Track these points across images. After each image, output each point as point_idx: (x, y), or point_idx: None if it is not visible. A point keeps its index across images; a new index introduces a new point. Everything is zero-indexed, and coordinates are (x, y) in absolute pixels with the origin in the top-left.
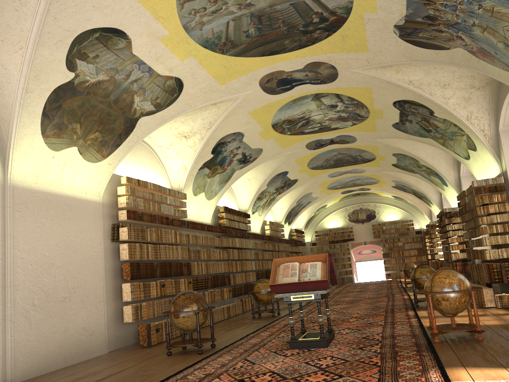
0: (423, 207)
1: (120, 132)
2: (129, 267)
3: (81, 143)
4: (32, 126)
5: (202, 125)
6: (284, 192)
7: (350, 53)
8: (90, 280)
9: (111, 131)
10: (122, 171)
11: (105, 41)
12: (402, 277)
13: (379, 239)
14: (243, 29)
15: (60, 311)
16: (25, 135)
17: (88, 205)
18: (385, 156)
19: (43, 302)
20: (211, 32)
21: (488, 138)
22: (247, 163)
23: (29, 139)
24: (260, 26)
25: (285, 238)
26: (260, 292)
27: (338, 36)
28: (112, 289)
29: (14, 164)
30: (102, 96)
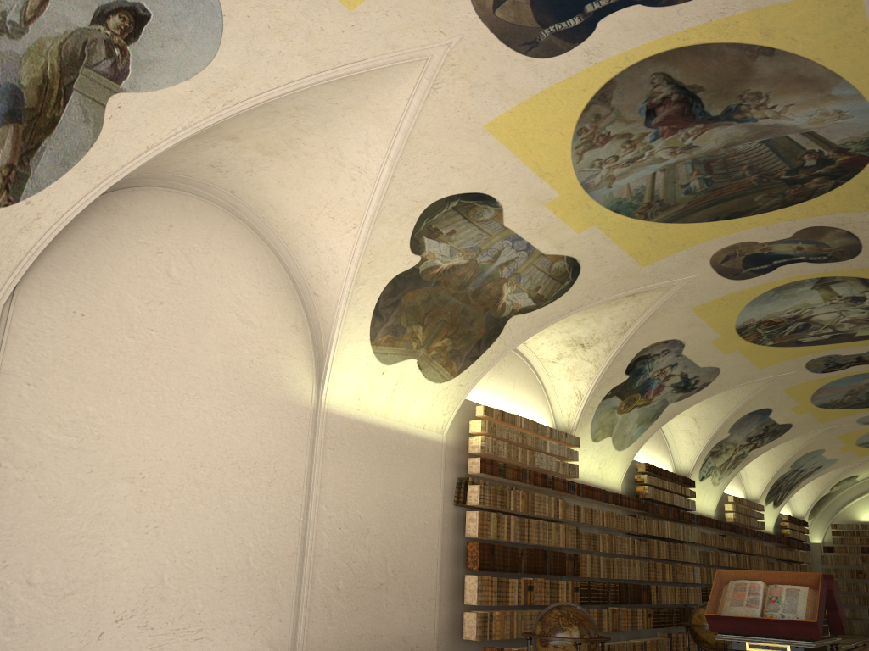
0: None
1: (478, 338)
2: (478, 549)
3: (422, 354)
4: (358, 330)
5: (610, 327)
6: (765, 446)
7: None
8: (418, 563)
9: (466, 337)
10: (478, 396)
11: (465, 211)
12: None
13: None
14: (679, 182)
15: (372, 604)
16: (349, 341)
17: (425, 446)
18: None
19: (351, 586)
20: (626, 189)
21: None
22: (691, 391)
23: (353, 347)
24: (709, 176)
25: (766, 531)
26: (702, 625)
27: (856, 185)
28: (449, 581)
29: (331, 382)
30: (456, 286)
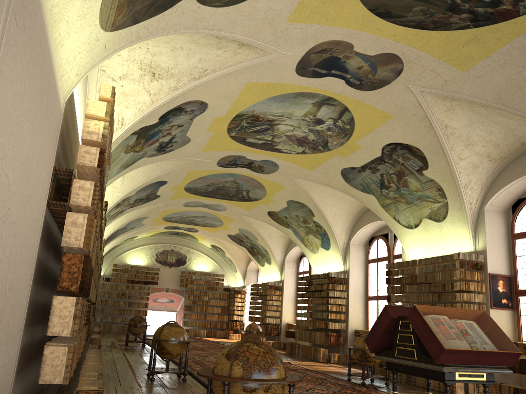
0: (240, 264)
1: None
2: (81, 264)
3: None
4: None
5: (191, 68)
6: (135, 207)
7: (443, 64)
8: (23, 277)
9: None
10: None
11: None
12: (201, 335)
13: (183, 289)
14: None
15: None
16: None
17: (56, 107)
18: (276, 200)
19: None
20: None
21: (472, 213)
22: (160, 152)
23: None
24: None
25: None
26: (175, 341)
27: (471, 34)
28: None
29: None
30: None
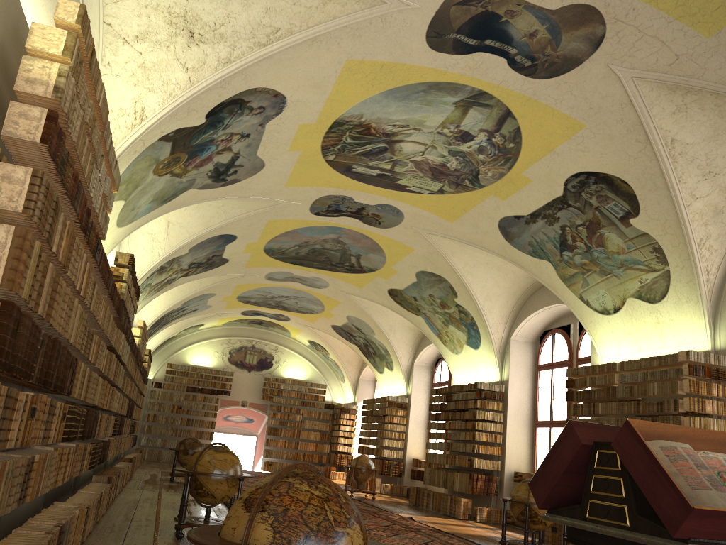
0: (350, 370)
1: None
2: None
3: None
4: None
5: (253, 25)
6: (191, 276)
7: (675, 24)
8: None
9: None
10: (27, 1)
11: None
12: None
13: (267, 403)
14: None
15: None
16: None
17: None
18: (401, 272)
19: None
20: None
21: (710, 288)
22: (218, 183)
23: None
24: None
25: None
26: (218, 475)
27: None
28: None
29: None
30: None
